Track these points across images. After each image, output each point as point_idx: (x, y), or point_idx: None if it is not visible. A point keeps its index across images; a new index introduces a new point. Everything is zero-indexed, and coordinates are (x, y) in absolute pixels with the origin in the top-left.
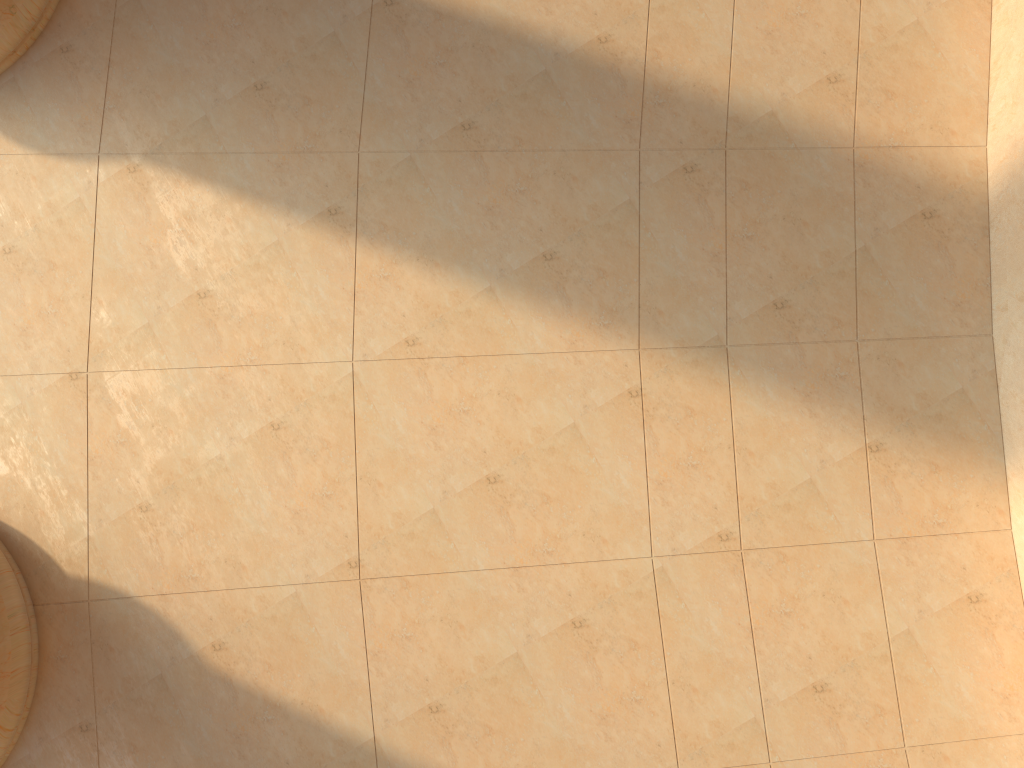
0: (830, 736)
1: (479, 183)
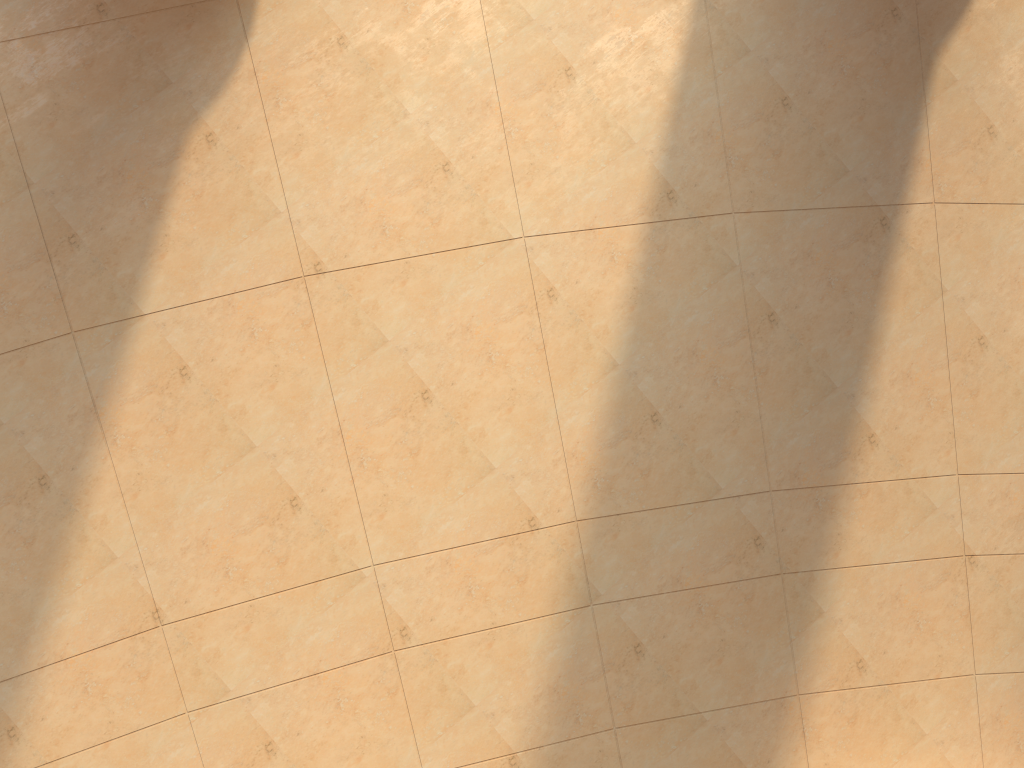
0: (223, 766)
1: (717, 338)
